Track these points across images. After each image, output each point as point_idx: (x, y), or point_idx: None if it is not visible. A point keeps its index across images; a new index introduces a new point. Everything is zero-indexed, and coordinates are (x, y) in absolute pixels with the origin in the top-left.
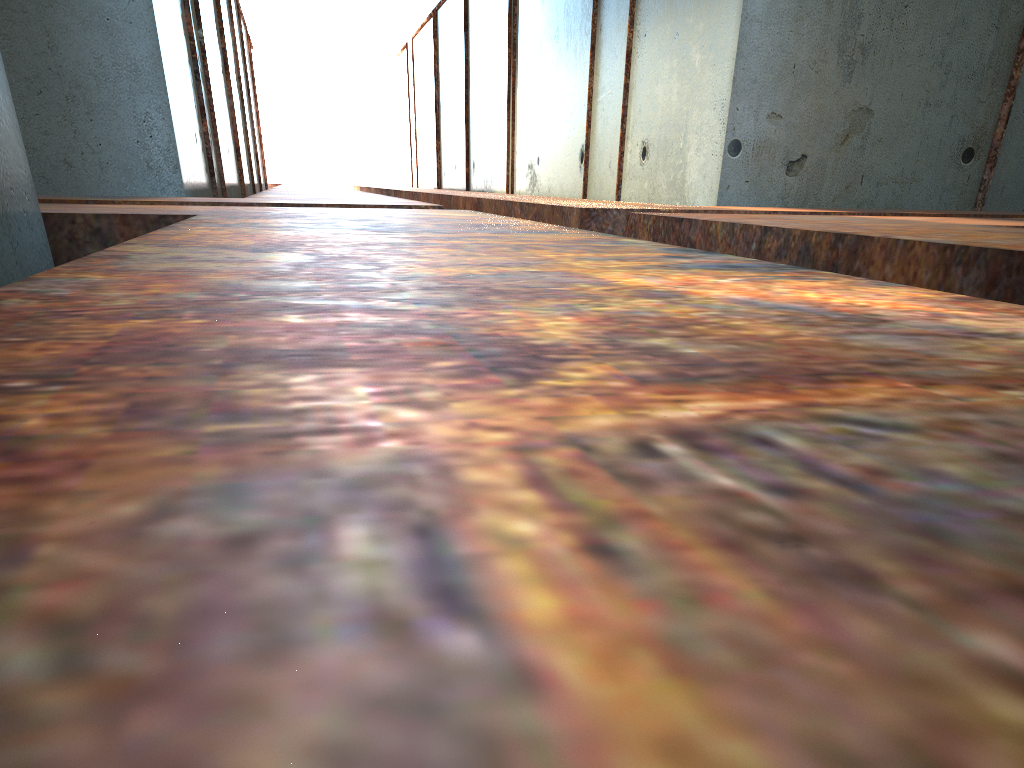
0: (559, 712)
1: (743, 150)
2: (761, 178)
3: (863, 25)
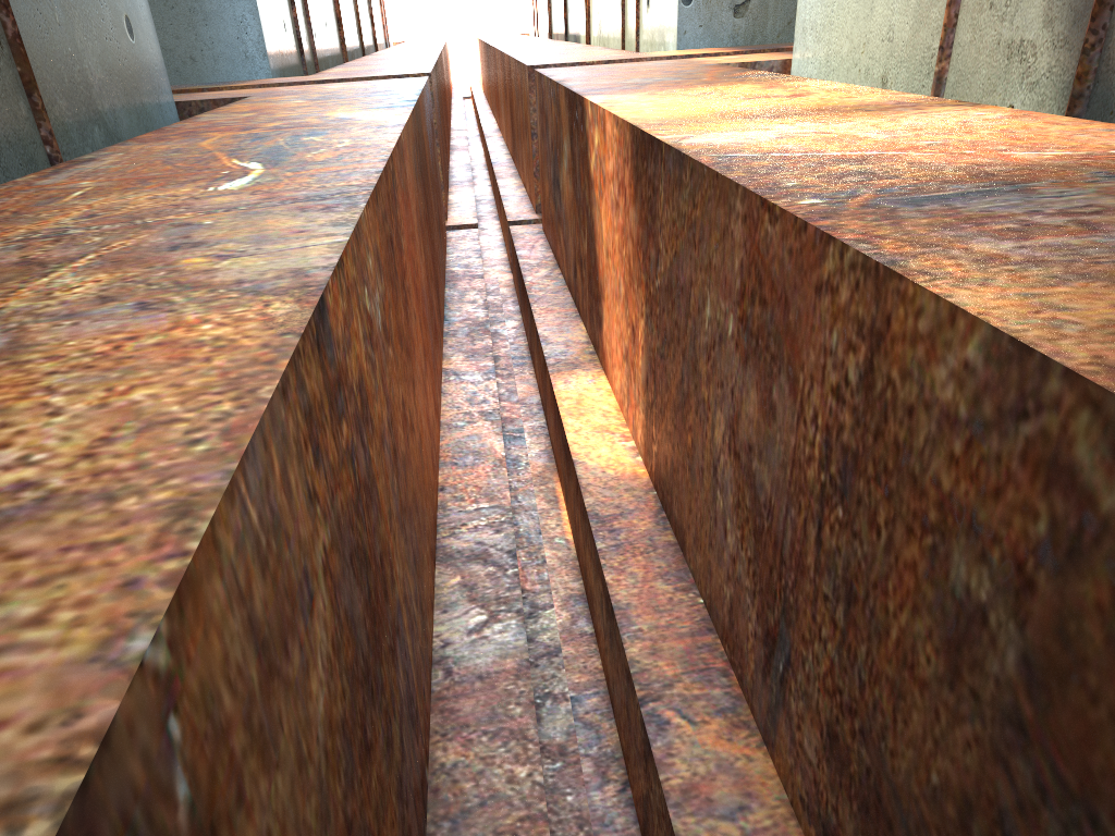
0: (203, 142)
1: None
2: (712, 22)
3: None
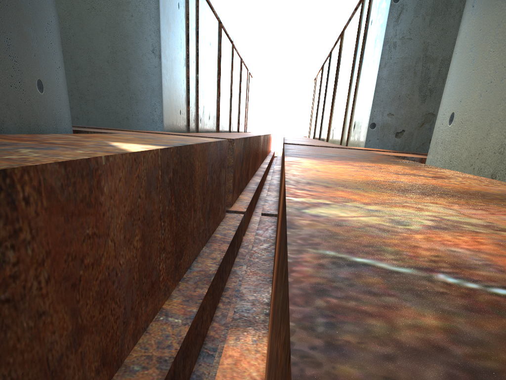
0: None
1: (376, 127)
2: (384, 138)
3: (430, 81)
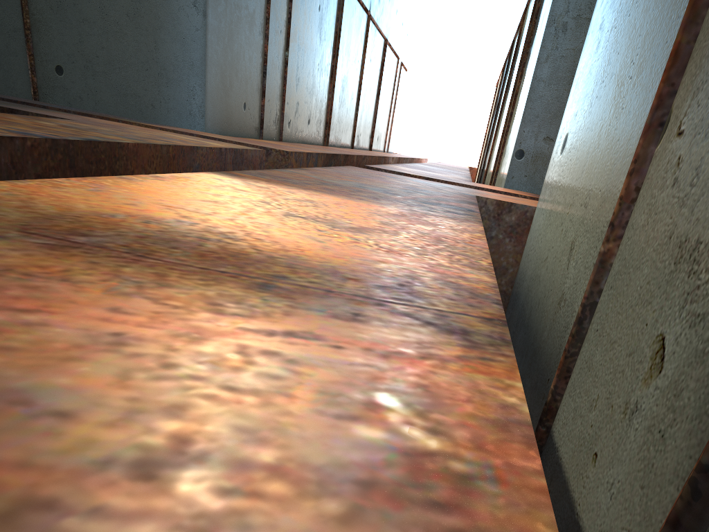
0: None
1: (525, 156)
2: (535, 175)
3: None
